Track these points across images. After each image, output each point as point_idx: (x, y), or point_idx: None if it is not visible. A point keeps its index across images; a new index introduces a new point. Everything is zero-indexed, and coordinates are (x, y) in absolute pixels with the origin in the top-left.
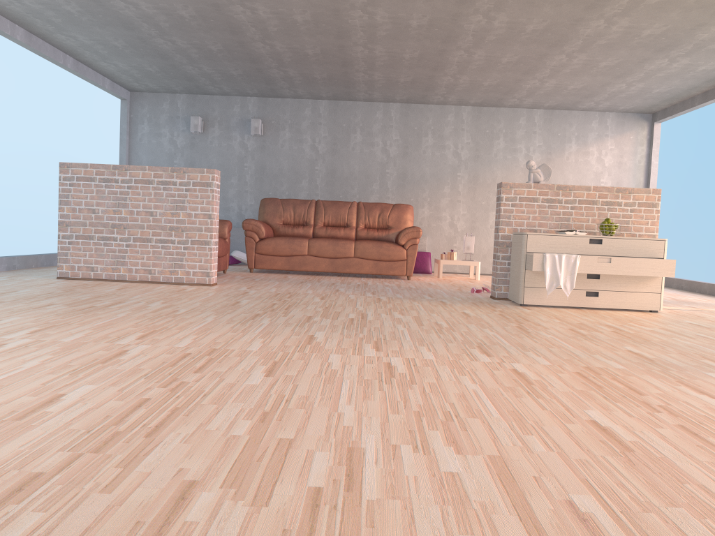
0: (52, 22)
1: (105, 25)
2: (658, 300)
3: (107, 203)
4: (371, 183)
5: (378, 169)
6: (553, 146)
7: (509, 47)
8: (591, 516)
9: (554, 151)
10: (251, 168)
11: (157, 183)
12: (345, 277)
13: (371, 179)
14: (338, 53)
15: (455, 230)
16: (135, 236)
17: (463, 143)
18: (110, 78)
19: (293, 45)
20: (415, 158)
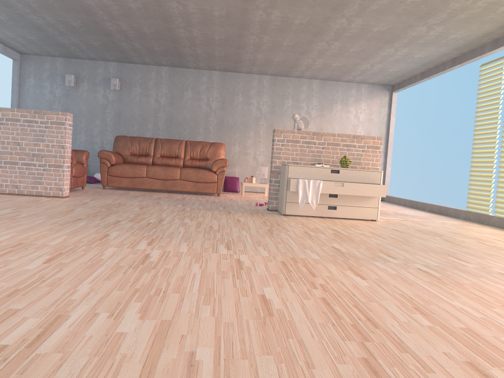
0: None
1: None
2: (376, 212)
3: None
4: (198, 127)
5: (203, 118)
6: (325, 105)
7: (286, 35)
8: (200, 363)
9: (326, 109)
10: (111, 114)
11: (23, 121)
12: (172, 193)
13: (198, 124)
14: (167, 33)
15: (257, 162)
16: (5, 160)
17: (263, 101)
18: (3, 43)
19: (133, 25)
20: (230, 110)
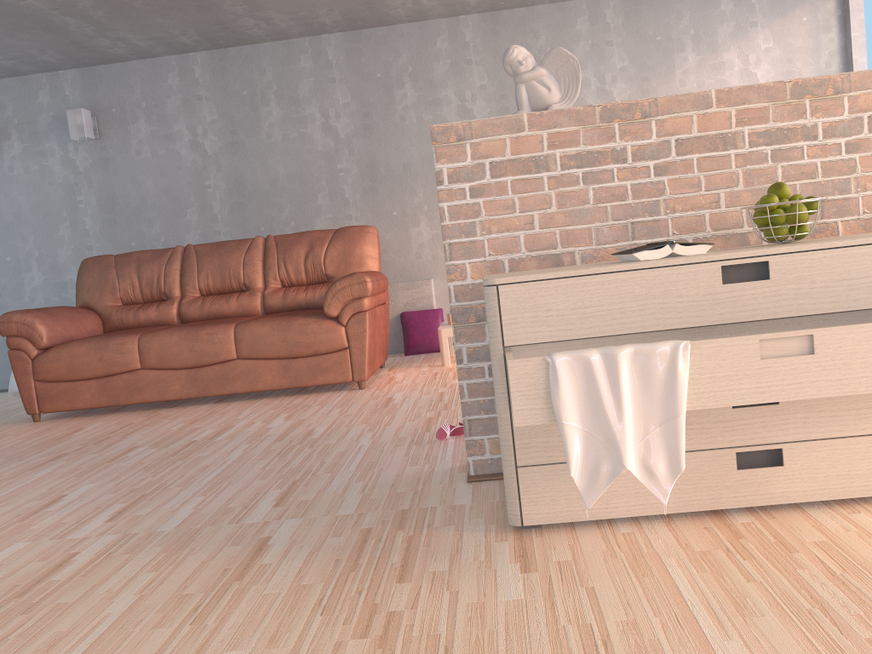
0: None
1: None
2: None
3: None
4: (314, 194)
5: (321, 167)
6: (650, 63)
7: None
8: None
9: (654, 74)
10: (91, 203)
11: None
12: (225, 404)
13: (313, 186)
14: None
15: None
16: None
17: (474, 88)
18: None
19: None
20: (388, 132)
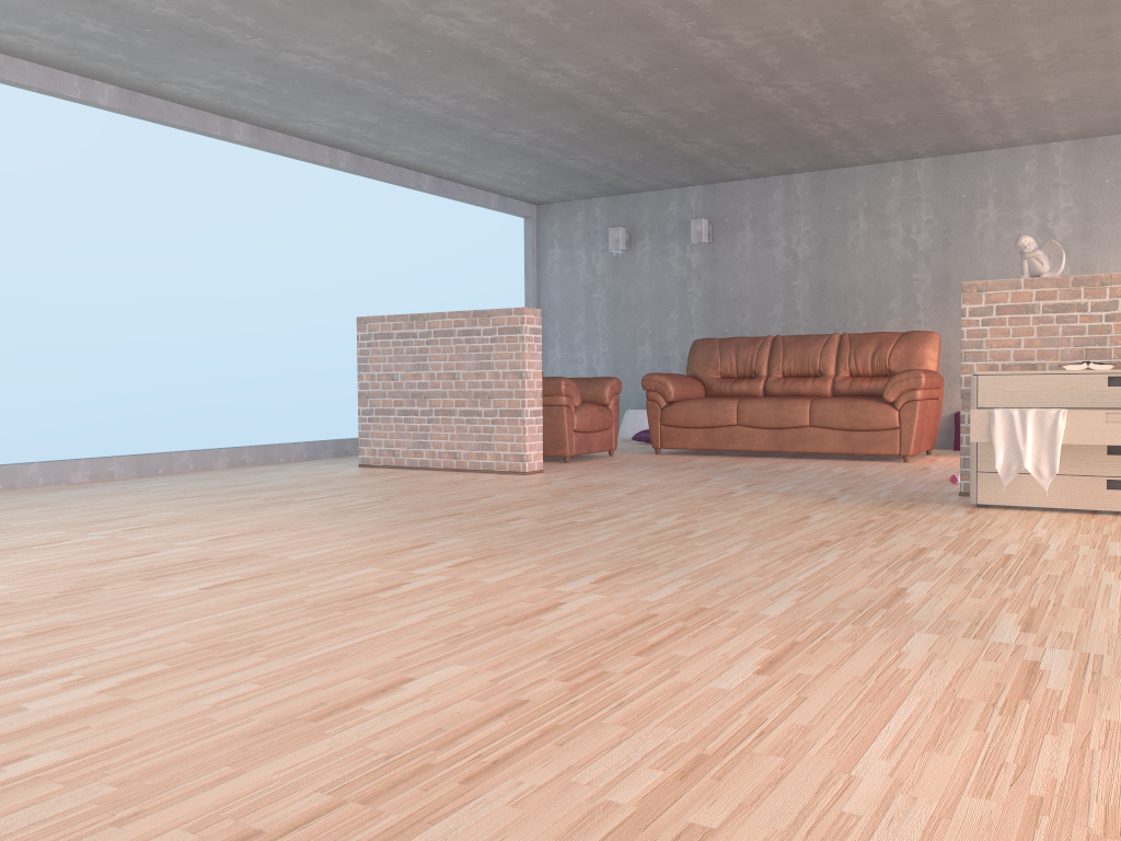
0: (368, 139)
1: (422, 130)
2: None
3: (405, 365)
4: (887, 299)
5: (897, 275)
6: None
7: (1017, 33)
8: None
9: None
10: (697, 294)
11: (458, 333)
12: (795, 459)
13: (887, 292)
14: (742, 102)
15: None
16: (436, 407)
17: (1057, 210)
18: (496, 192)
19: (668, 105)
20: (965, 247)
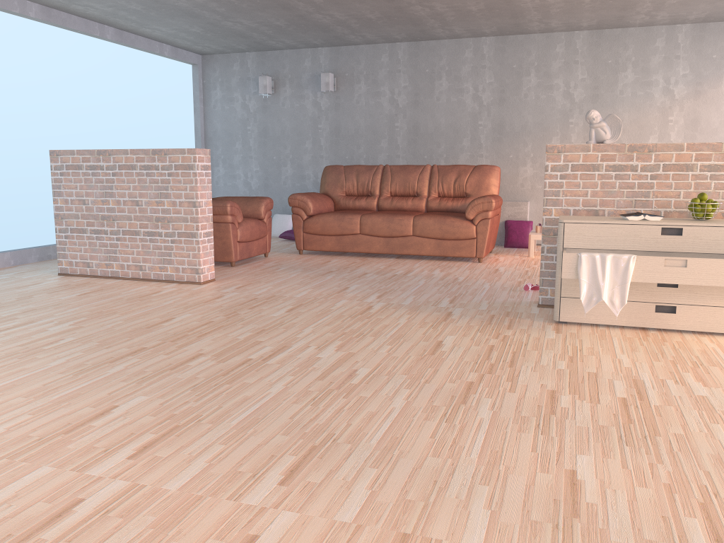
0: None
1: None
2: None
3: (95, 193)
4: (461, 138)
5: (468, 122)
6: (705, 73)
7: None
8: None
9: (707, 81)
10: (326, 130)
11: (140, 168)
12: (402, 259)
13: (461, 133)
14: None
15: None
16: (123, 228)
17: (576, 80)
18: (169, 44)
19: None
20: (515, 104)
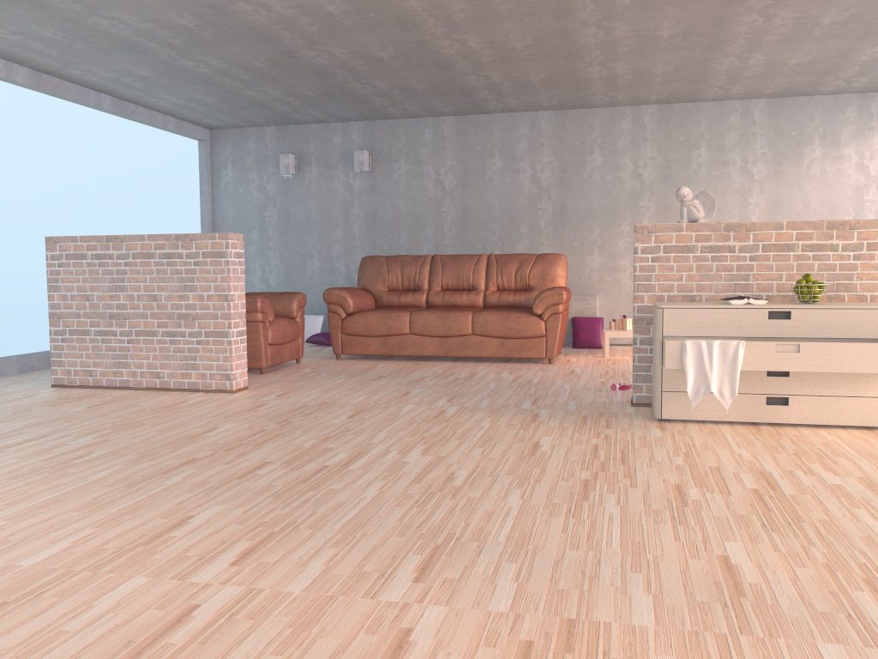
0: (49, 55)
1: (109, 51)
2: None
3: (102, 286)
4: (518, 224)
5: (526, 205)
6: (784, 151)
7: (660, 13)
8: None
9: (787, 160)
10: (359, 216)
11: (159, 256)
12: (460, 363)
13: (518, 219)
14: (421, 52)
15: None
16: (137, 328)
17: (646, 159)
18: (174, 116)
19: (355, 48)
20: (578, 185)
